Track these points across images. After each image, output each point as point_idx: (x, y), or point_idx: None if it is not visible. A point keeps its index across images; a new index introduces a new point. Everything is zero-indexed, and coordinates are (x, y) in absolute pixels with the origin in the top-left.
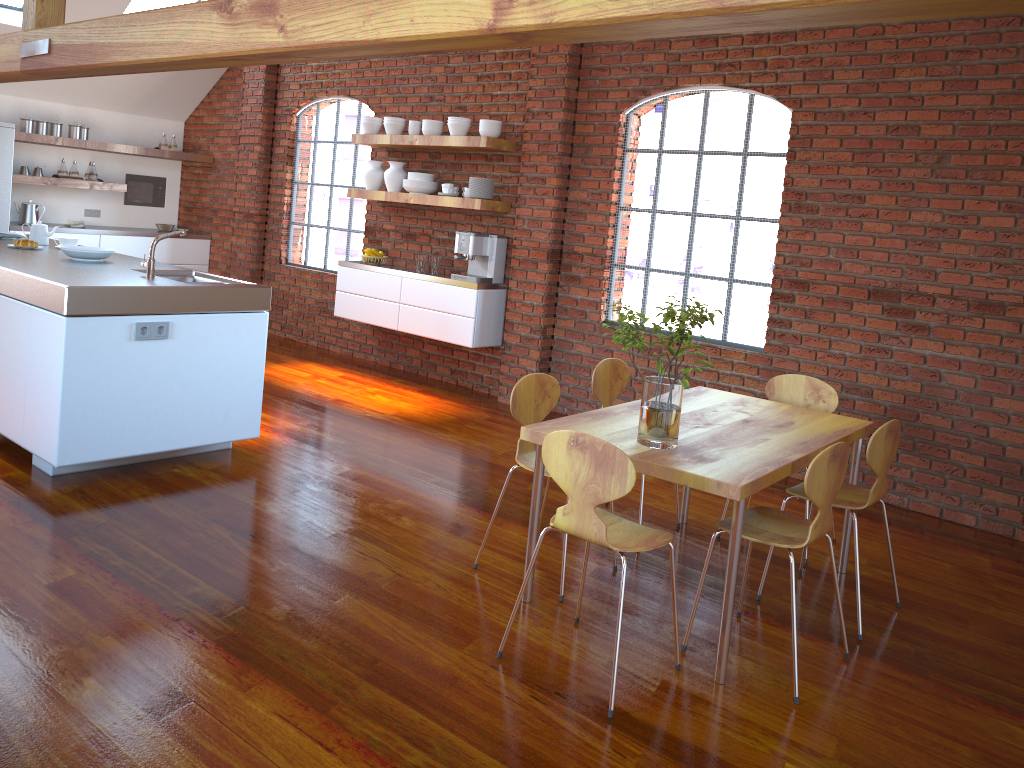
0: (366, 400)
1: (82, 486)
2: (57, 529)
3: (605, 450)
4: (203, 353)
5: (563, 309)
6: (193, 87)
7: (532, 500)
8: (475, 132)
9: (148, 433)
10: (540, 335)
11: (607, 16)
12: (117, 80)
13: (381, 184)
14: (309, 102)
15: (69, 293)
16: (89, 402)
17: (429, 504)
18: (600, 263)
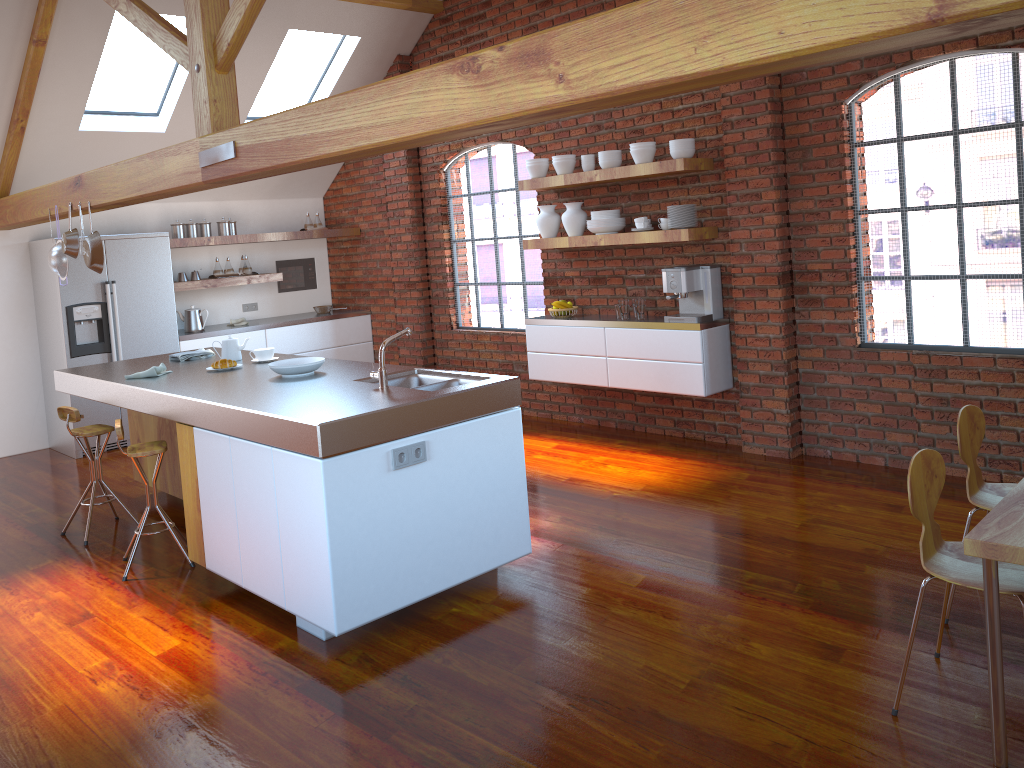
0: (601, 474)
1: (364, 650)
2: (368, 724)
3: None
4: (463, 469)
5: (805, 337)
6: None
7: (989, 631)
8: (659, 155)
9: (422, 574)
10: (784, 371)
11: None
12: None
13: (558, 229)
14: (456, 154)
15: (321, 431)
16: (358, 552)
17: (768, 616)
18: (845, 279)
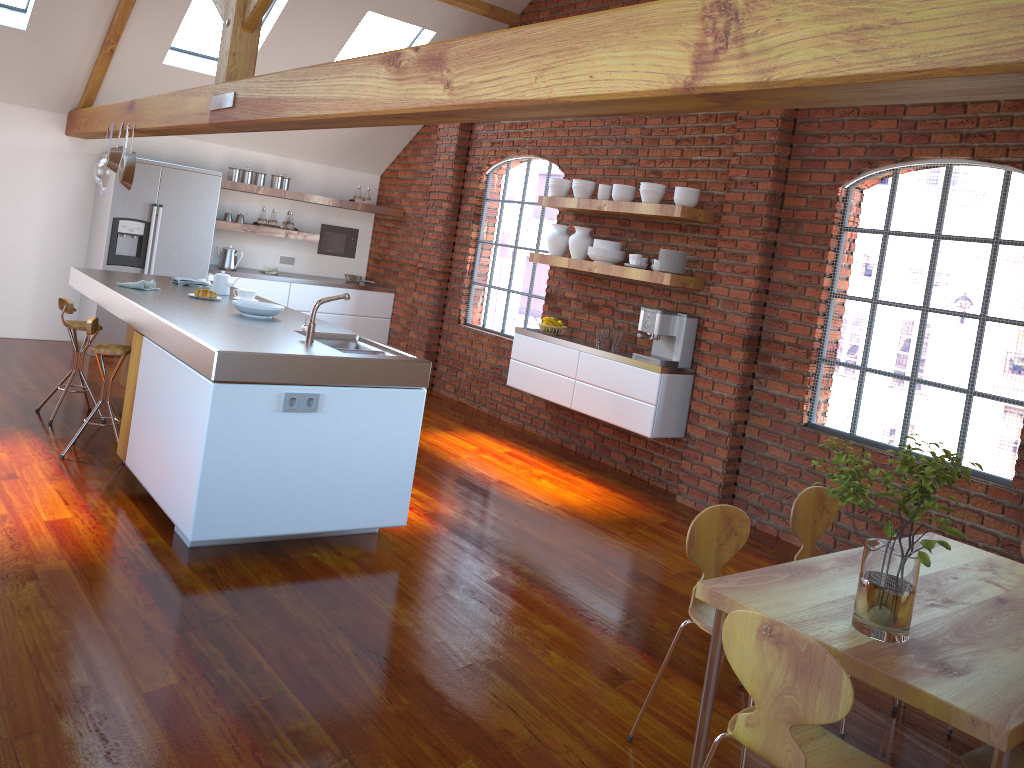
0: (530, 485)
1: (215, 564)
2: (175, 618)
3: (810, 653)
4: (353, 429)
5: (758, 404)
6: (390, 141)
7: (706, 676)
8: (669, 199)
9: (288, 512)
10: (729, 432)
11: (849, 73)
12: (320, 133)
13: (565, 249)
14: (499, 160)
15: (218, 358)
16: (229, 475)
17: (583, 635)
18: (805, 356)
